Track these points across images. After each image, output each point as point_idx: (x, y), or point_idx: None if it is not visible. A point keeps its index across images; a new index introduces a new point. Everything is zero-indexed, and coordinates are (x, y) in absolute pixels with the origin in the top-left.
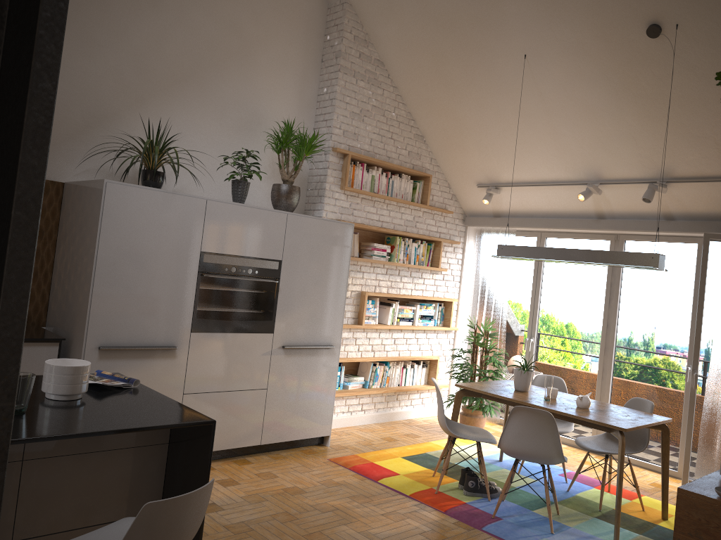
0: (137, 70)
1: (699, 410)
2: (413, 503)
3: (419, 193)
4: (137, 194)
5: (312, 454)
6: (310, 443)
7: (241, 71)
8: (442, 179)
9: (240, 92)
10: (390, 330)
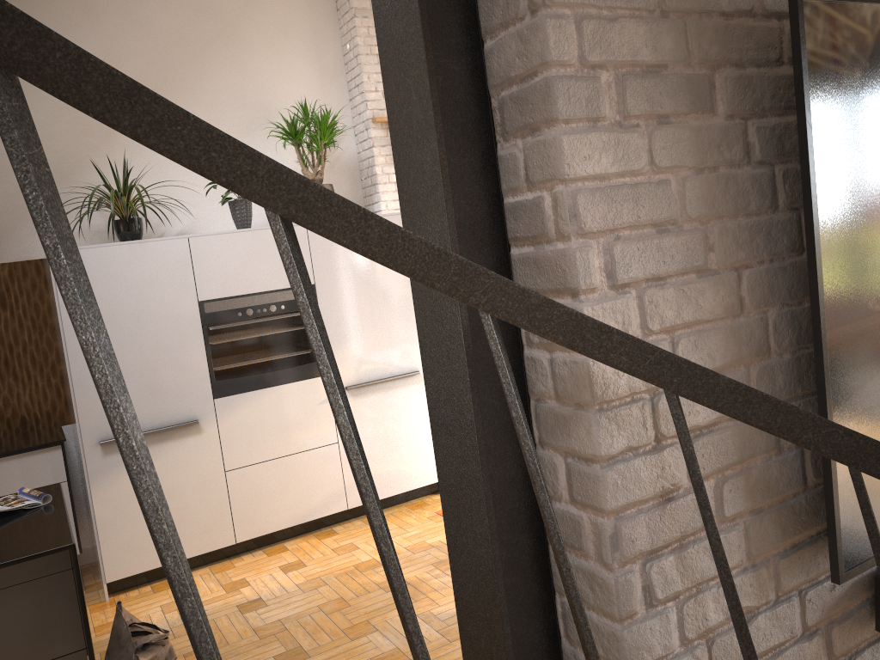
0: None
1: None
2: None
3: None
4: (94, 256)
5: (420, 508)
6: (422, 493)
7: (228, 58)
8: None
9: (234, 85)
10: None
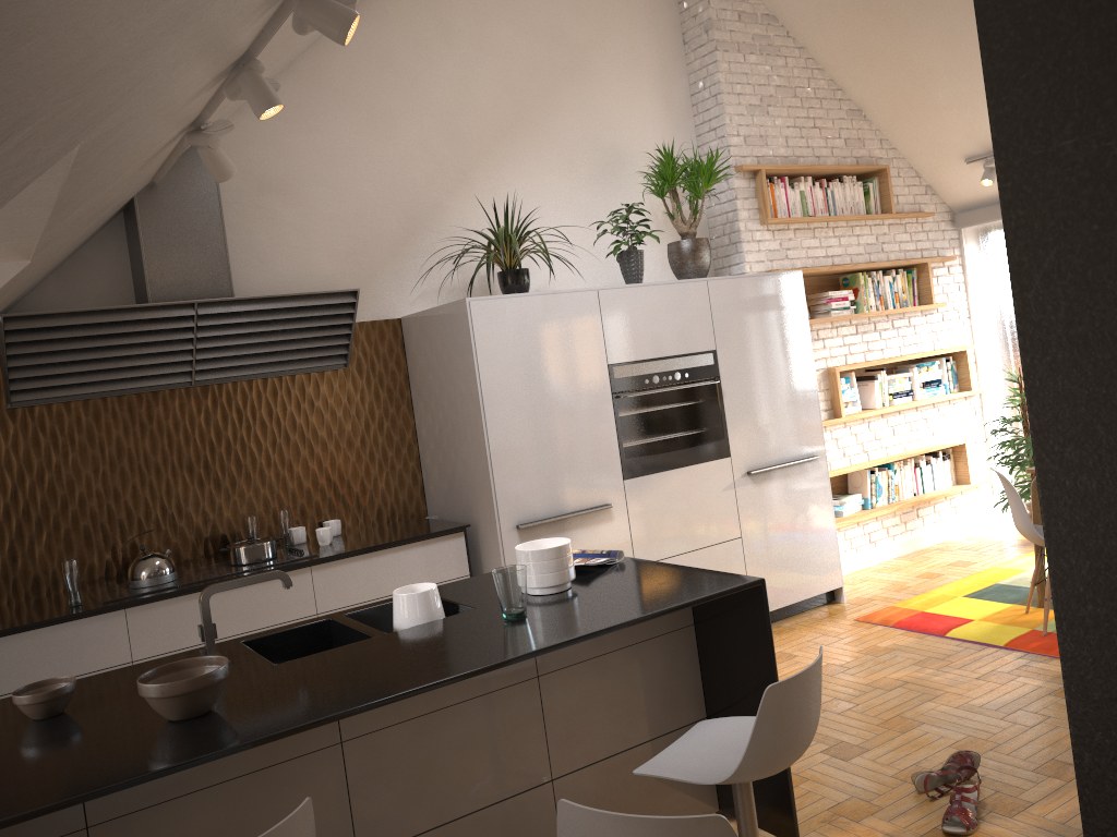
0: (448, 137)
1: None
2: (1015, 655)
3: (876, 198)
4: (510, 307)
5: (828, 617)
6: (816, 603)
7: (580, 94)
8: (905, 167)
9: (585, 125)
10: (883, 416)
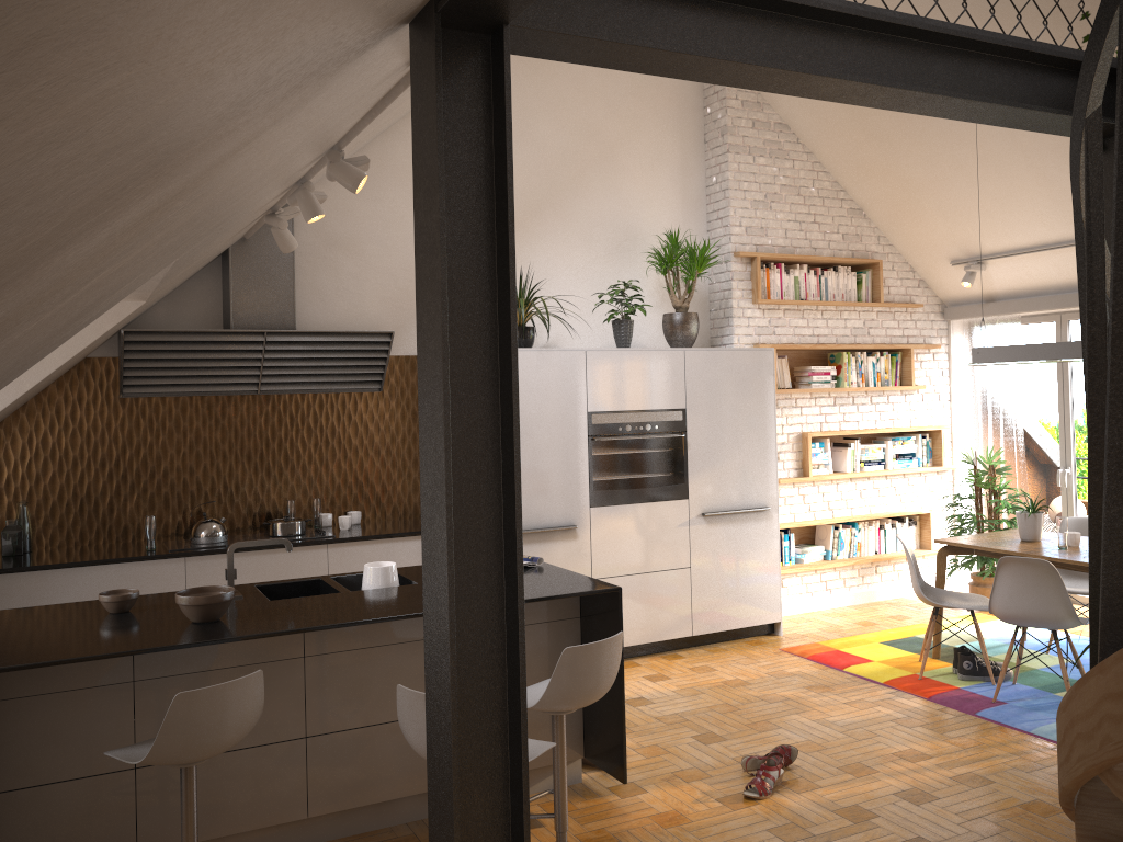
0: None
1: None
2: (888, 690)
3: (868, 288)
4: None
5: (760, 645)
6: (756, 632)
7: (605, 181)
8: (900, 262)
9: (607, 207)
10: (851, 480)
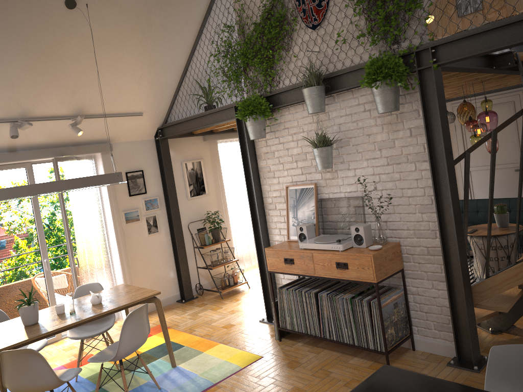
0: None
1: (79, 281)
2: None
3: None
4: None
5: None
6: None
7: None
8: None
9: None
10: None
